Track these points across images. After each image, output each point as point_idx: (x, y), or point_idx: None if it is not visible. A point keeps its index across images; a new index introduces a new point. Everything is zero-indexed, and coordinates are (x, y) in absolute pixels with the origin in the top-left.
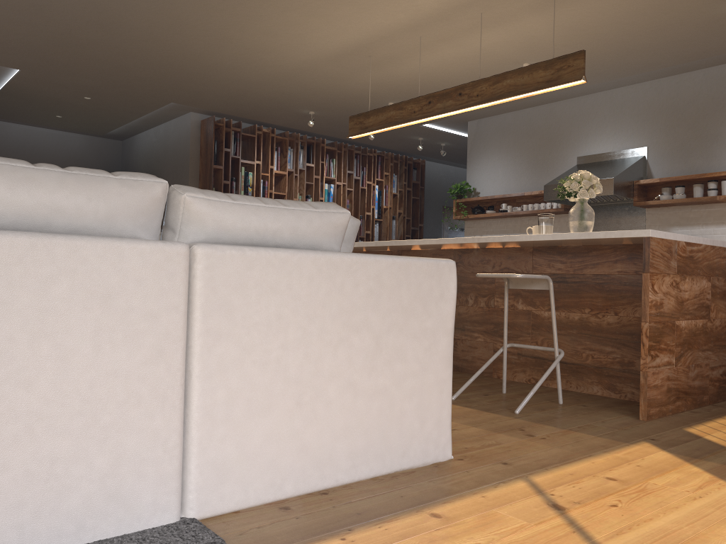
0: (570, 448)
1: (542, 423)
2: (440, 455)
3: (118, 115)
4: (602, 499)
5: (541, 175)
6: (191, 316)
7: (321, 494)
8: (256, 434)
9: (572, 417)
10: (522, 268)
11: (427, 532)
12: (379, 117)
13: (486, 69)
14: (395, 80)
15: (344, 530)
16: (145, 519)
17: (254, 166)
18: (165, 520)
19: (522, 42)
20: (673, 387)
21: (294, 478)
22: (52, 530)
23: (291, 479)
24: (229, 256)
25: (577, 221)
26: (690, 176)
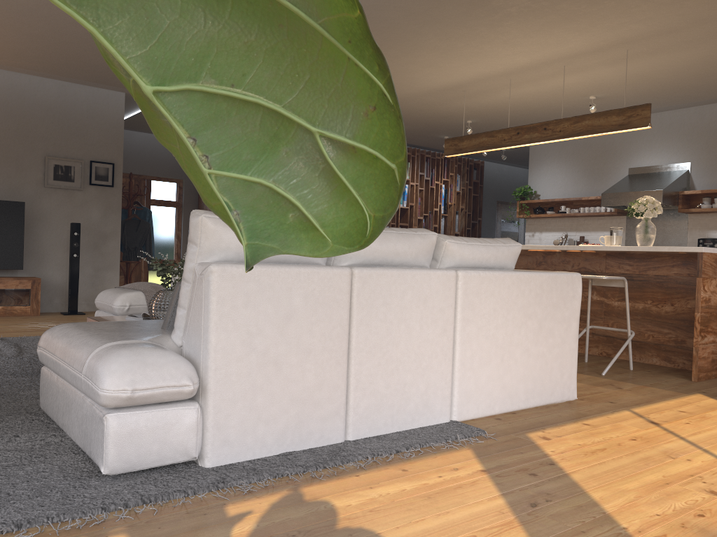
0: (649, 395)
1: (623, 381)
2: (570, 396)
3: None
4: (679, 420)
5: (596, 182)
6: (456, 310)
7: (512, 413)
8: (483, 376)
9: (643, 378)
10: (596, 268)
11: (586, 430)
12: (472, 142)
13: (558, 99)
14: (479, 106)
15: (540, 428)
16: (437, 418)
17: None
18: (444, 420)
19: (593, 83)
20: (716, 359)
21: (499, 403)
22: (403, 420)
23: (497, 403)
24: (473, 276)
25: (643, 234)
26: None
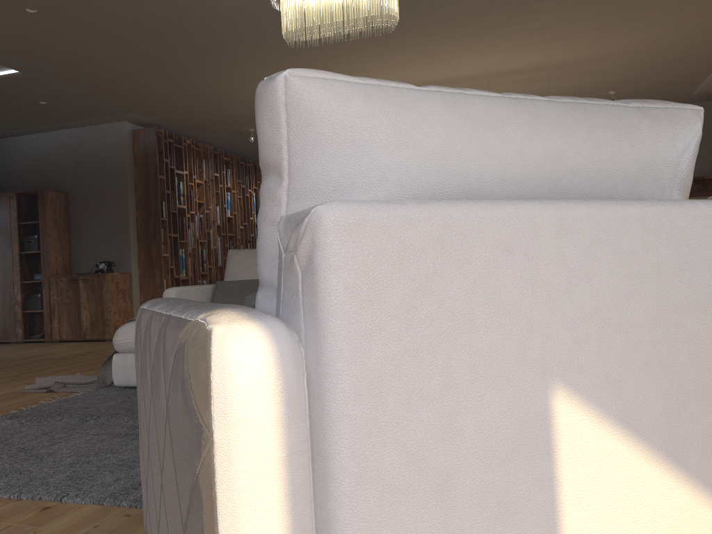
0: None
1: None
2: None
3: (40, 120)
4: None
5: None
6: None
7: None
8: None
9: None
10: None
11: None
12: None
13: None
14: None
15: None
16: None
17: (183, 176)
18: None
19: None
20: None
21: None
22: None
23: None
24: None
25: None
26: None
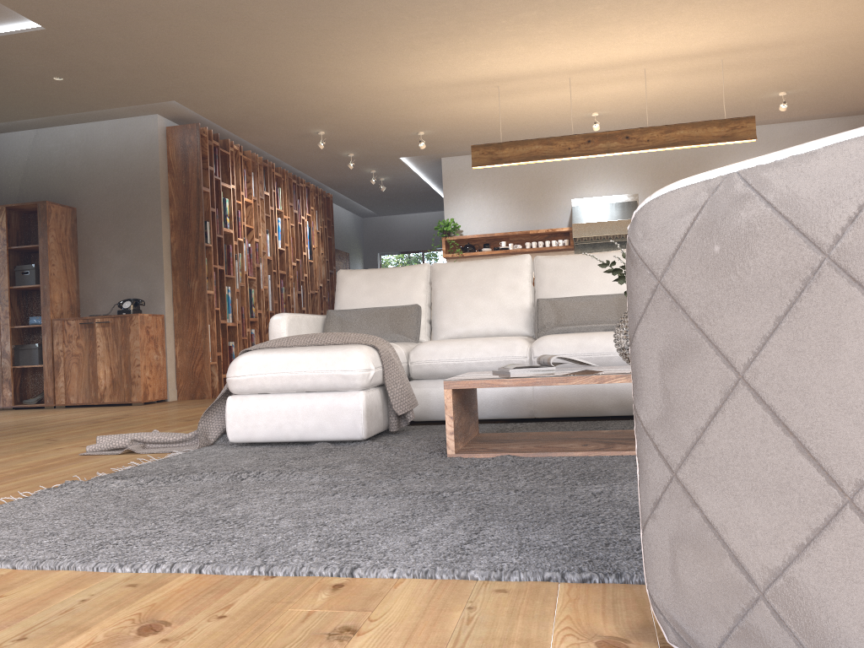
0: None
1: None
2: None
3: (46, 106)
4: None
5: (534, 215)
6: None
7: None
8: None
9: None
10: None
11: None
12: (519, 150)
13: (559, 113)
14: (472, 111)
15: None
16: None
17: (229, 191)
18: None
19: (626, 95)
20: None
21: None
22: None
23: None
24: None
25: None
26: None
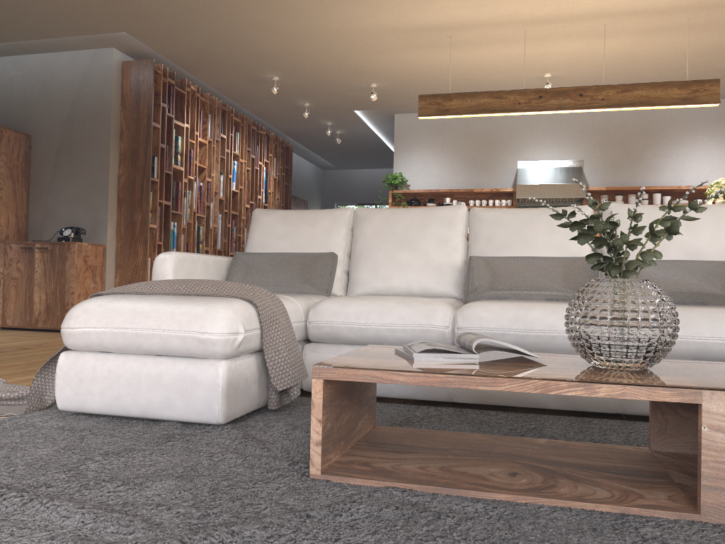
0: None
1: None
2: None
3: None
4: None
5: (480, 174)
6: None
7: None
8: None
9: None
10: None
11: None
12: (467, 102)
13: (512, 71)
14: (423, 64)
15: None
16: None
17: (183, 130)
18: None
19: (582, 55)
20: None
21: None
22: None
23: None
24: None
25: None
26: (632, 187)
